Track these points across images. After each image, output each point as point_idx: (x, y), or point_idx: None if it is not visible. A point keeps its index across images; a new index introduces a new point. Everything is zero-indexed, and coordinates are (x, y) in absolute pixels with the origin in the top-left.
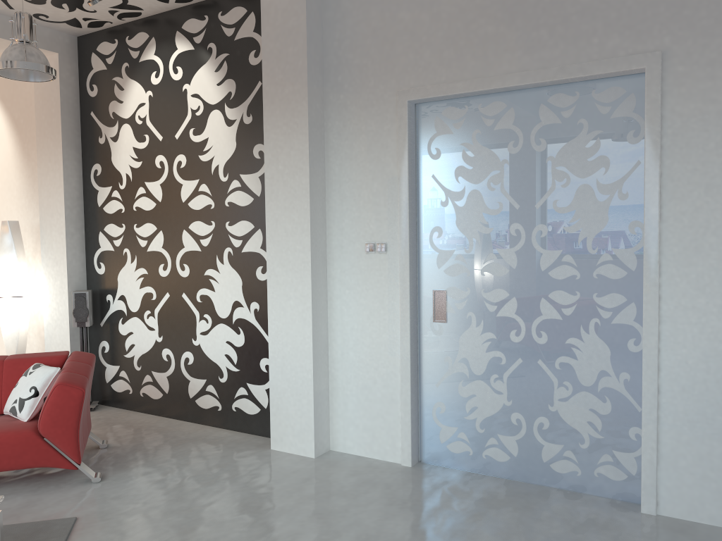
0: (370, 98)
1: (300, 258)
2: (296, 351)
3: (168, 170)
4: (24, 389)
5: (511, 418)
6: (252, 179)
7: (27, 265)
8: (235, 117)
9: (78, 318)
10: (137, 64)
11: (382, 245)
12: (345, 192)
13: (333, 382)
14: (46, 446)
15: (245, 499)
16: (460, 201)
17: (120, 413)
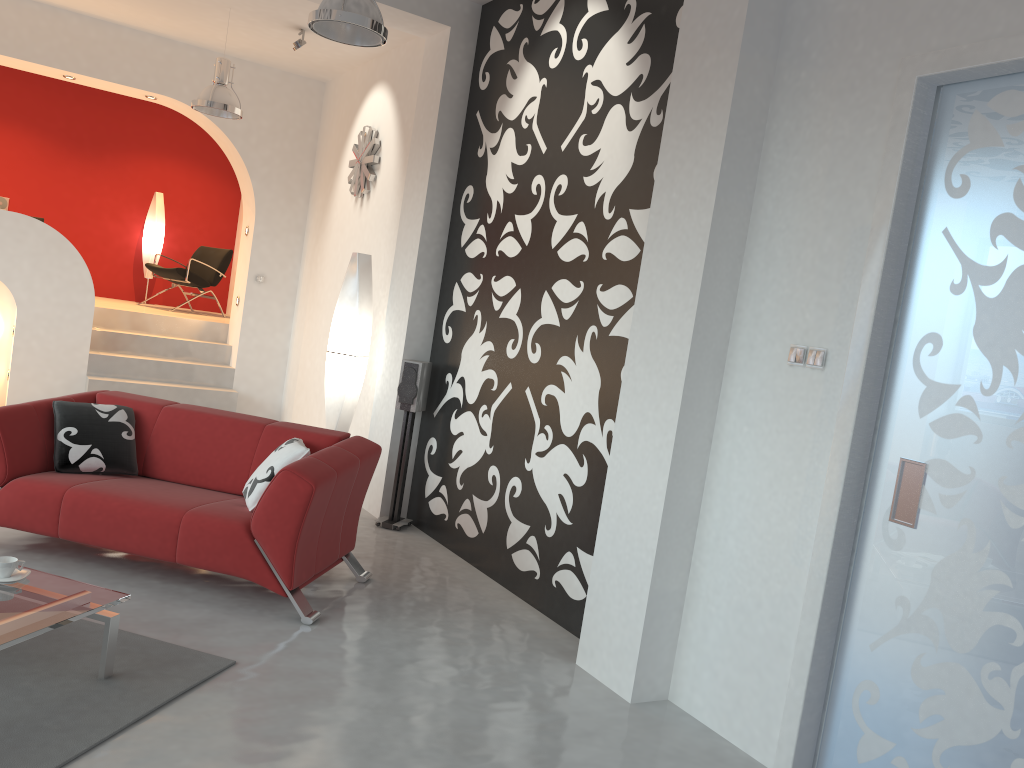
0: (851, 77)
1: (672, 355)
2: (638, 513)
3: (544, 198)
4: (263, 468)
5: (1011, 767)
6: (643, 219)
7: (381, 318)
8: (639, 116)
9: (402, 398)
10: (538, 39)
11: (818, 354)
12: (776, 250)
13: (694, 585)
14: (253, 551)
15: (466, 728)
16: (991, 286)
17: (424, 544)
